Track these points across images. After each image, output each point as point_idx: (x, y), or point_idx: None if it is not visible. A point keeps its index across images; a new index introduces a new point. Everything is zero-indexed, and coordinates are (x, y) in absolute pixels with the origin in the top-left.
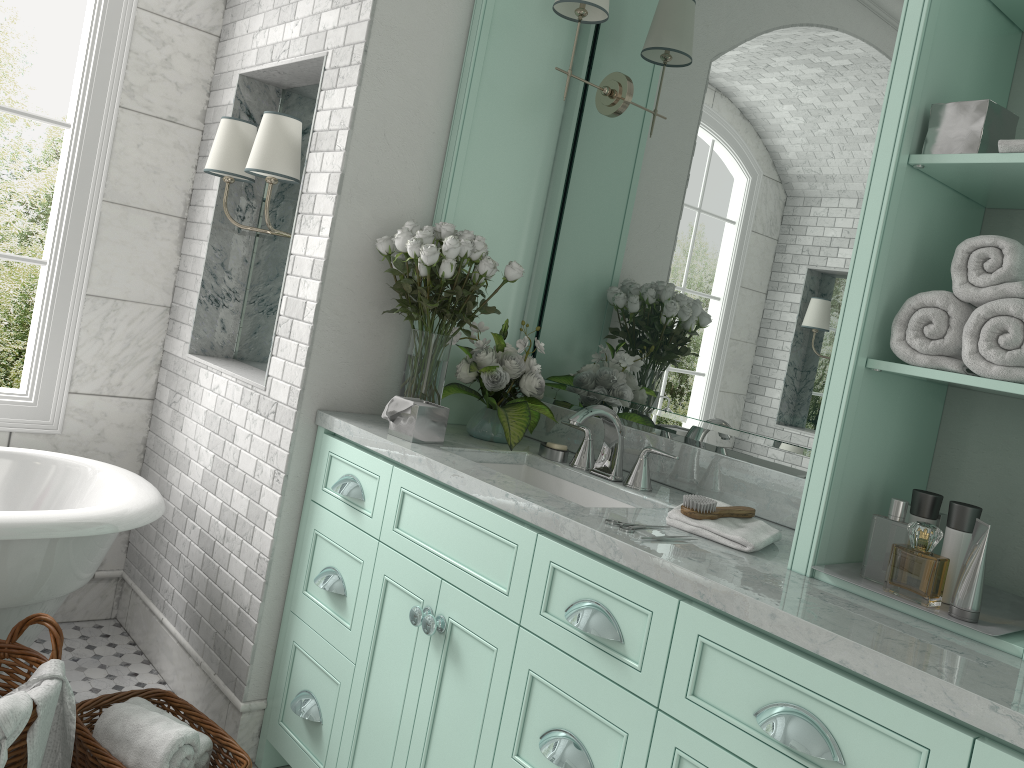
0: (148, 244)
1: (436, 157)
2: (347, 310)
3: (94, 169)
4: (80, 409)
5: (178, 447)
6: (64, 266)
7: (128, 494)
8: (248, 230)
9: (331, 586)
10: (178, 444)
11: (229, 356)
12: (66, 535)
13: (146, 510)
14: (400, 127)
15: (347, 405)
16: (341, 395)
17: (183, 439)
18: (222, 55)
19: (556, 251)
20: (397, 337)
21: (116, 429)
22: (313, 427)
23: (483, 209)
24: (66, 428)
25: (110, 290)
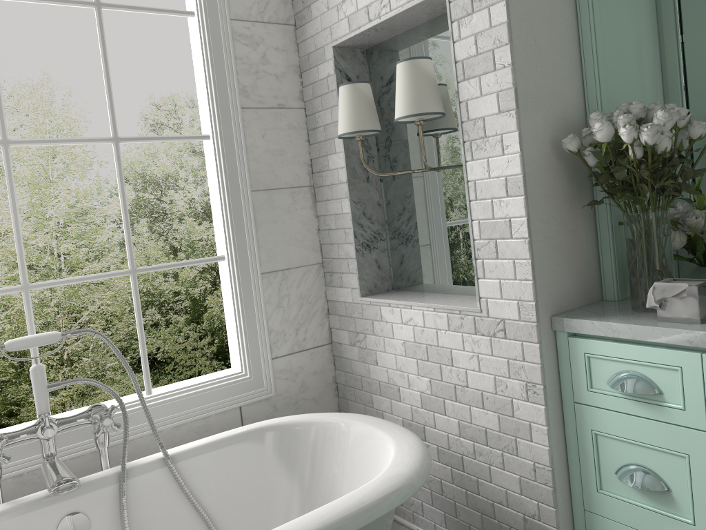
0: (292, 216)
1: (573, 49)
2: (548, 216)
3: (237, 167)
4: (283, 370)
5: (378, 379)
6: (239, 255)
7: (394, 442)
8: (374, 178)
9: (650, 485)
10: (377, 376)
11: (389, 289)
12: (391, 507)
13: (424, 454)
14: (543, 29)
15: (568, 303)
16: (562, 296)
17: (382, 371)
18: (304, 39)
19: (691, 104)
20: (586, 227)
21: (312, 377)
22: (551, 334)
23: (623, 85)
24: (277, 389)
25: (276, 264)
